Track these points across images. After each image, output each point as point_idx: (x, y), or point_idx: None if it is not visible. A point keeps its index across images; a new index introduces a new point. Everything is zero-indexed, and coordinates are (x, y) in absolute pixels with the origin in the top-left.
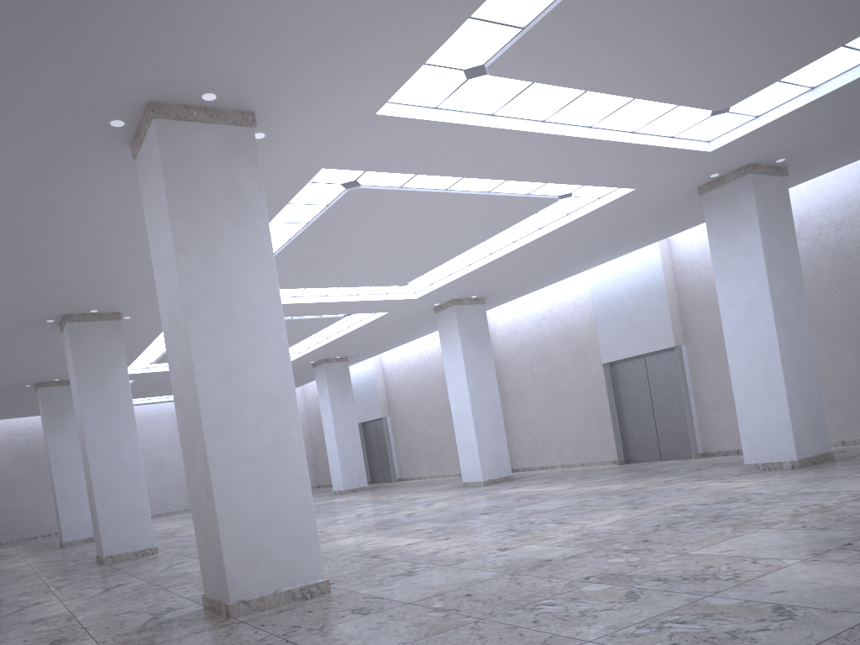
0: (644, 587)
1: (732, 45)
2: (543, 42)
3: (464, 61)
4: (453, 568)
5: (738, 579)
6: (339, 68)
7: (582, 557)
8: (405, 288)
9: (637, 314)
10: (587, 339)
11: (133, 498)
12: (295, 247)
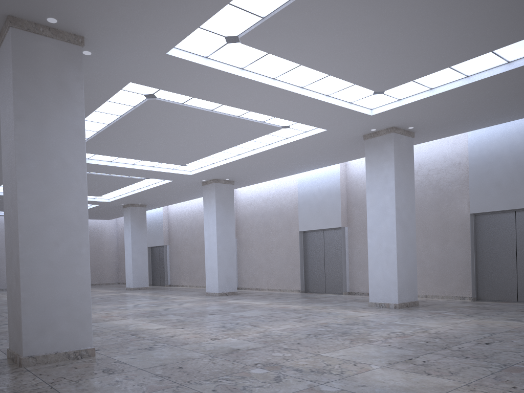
0: (287, 374)
1: (387, 54)
2: (275, 29)
3: (225, 31)
4: (178, 348)
5: (342, 375)
6: (142, 19)
7: (258, 350)
8: (184, 167)
9: (322, 204)
10: (292, 215)
11: None
12: (112, 130)
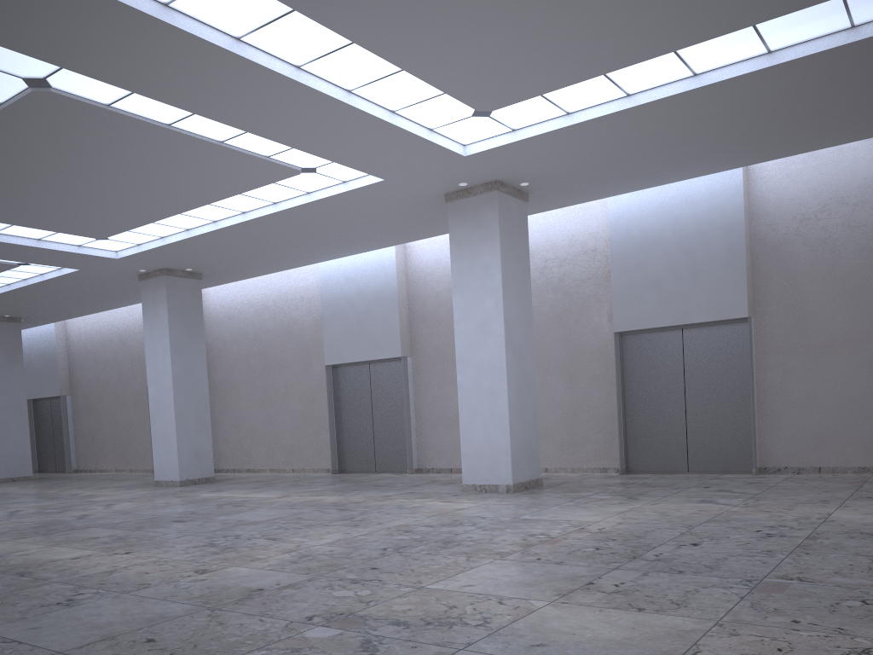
0: (382, 634)
1: (510, 37)
2: None
3: None
4: (132, 597)
5: (489, 626)
6: None
7: (301, 587)
8: (104, 243)
9: (366, 318)
10: (311, 337)
11: None
12: None
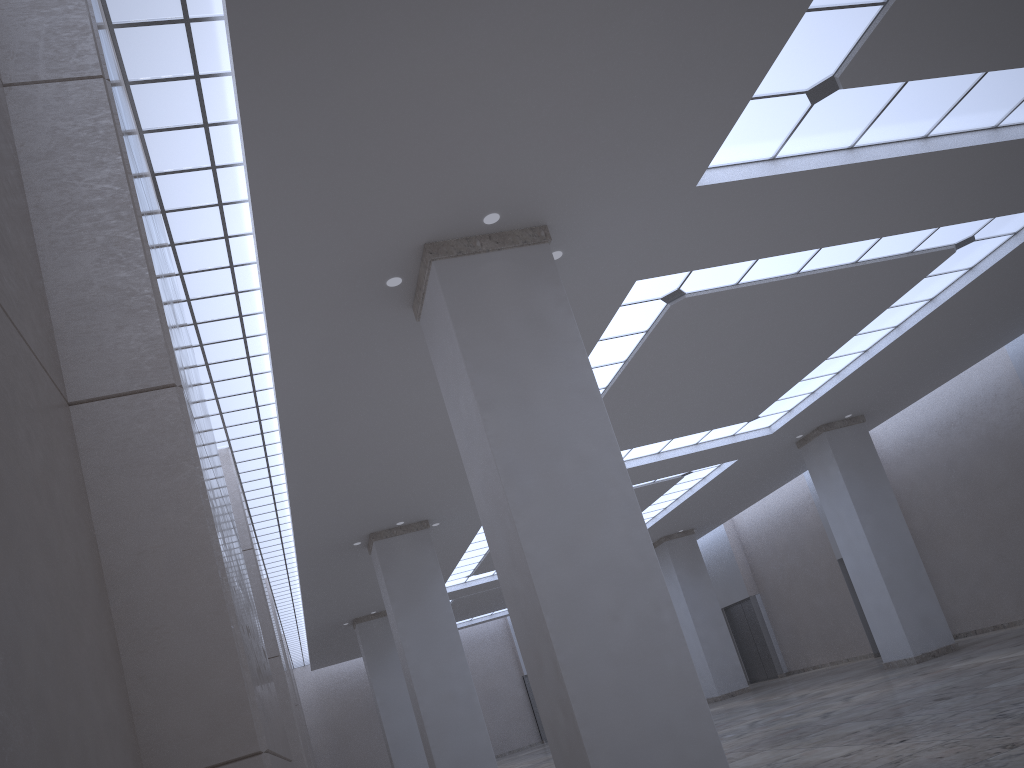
0: None
1: None
2: (917, 14)
3: (804, 79)
4: None
5: None
6: (643, 133)
7: None
8: (755, 423)
9: None
10: None
11: (471, 736)
12: (613, 396)
